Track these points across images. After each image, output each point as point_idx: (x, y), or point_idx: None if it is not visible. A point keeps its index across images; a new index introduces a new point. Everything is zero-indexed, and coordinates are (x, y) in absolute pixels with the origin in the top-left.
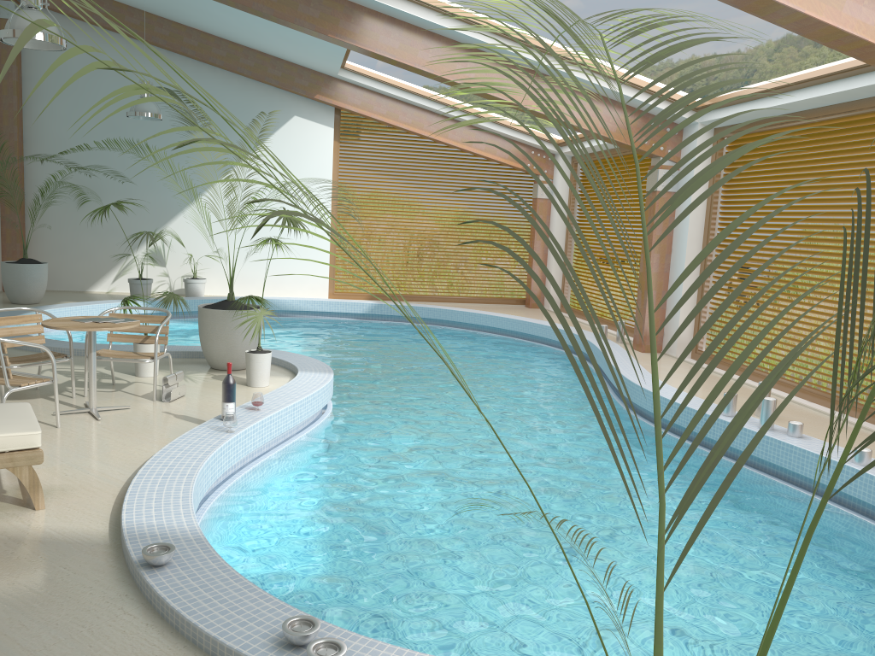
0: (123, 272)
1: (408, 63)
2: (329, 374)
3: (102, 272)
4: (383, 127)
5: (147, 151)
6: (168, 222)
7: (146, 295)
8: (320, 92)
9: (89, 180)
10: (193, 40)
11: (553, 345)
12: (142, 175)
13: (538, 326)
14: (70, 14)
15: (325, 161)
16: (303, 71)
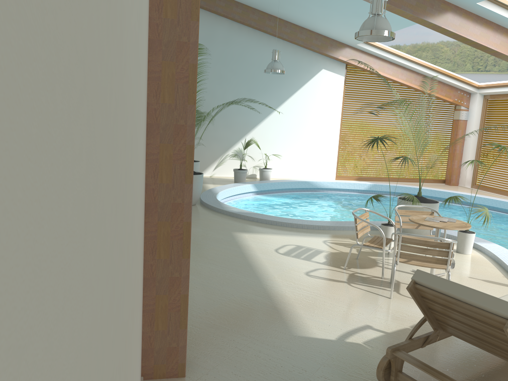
0: (220, 164)
1: (483, 44)
2: (495, 244)
3: (207, 164)
4: (367, 76)
5: (237, 90)
6: (247, 133)
7: (244, 179)
8: (342, 55)
9: (203, 108)
10: (271, 22)
11: (504, 212)
12: (233, 105)
13: (493, 200)
14: (201, 6)
15: (338, 97)
16: (333, 42)
